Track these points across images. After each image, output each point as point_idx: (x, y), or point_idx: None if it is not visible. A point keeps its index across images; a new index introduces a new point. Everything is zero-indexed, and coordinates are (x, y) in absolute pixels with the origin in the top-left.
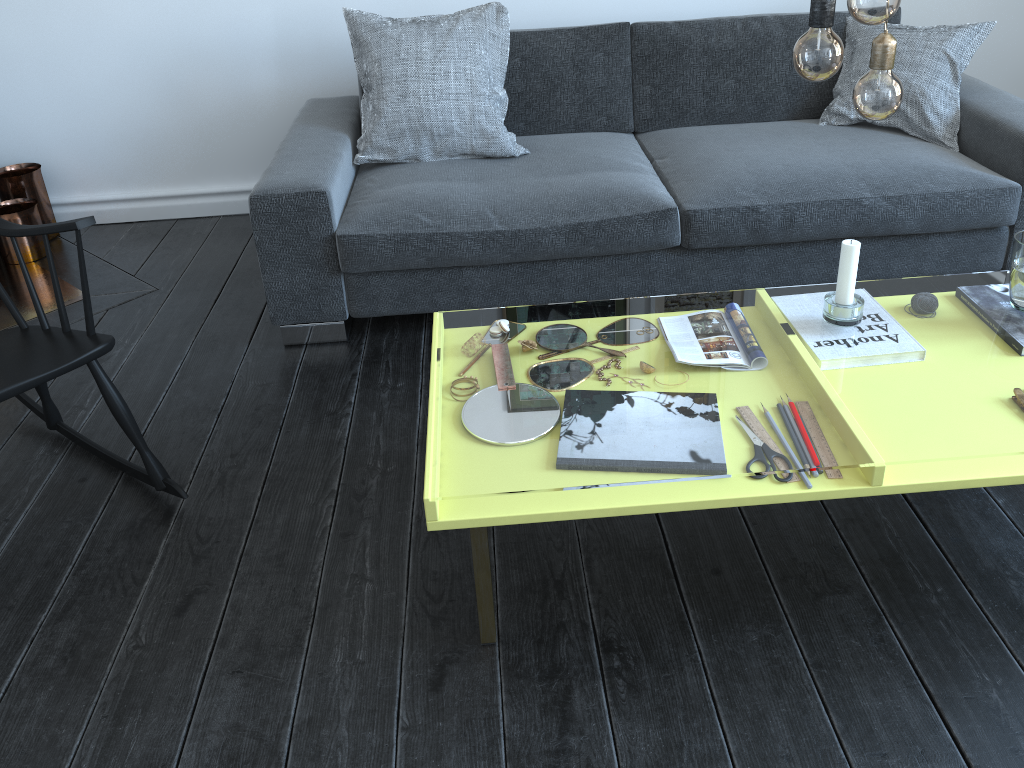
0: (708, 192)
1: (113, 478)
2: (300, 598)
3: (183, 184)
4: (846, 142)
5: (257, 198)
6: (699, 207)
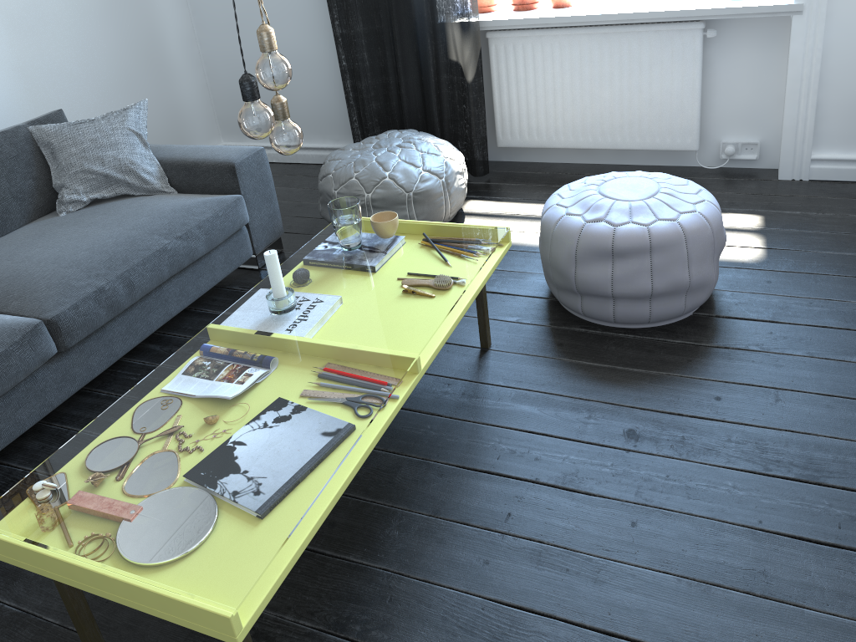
0: (52, 296)
1: None
2: None
3: None
4: (103, 217)
5: None
6: (59, 310)
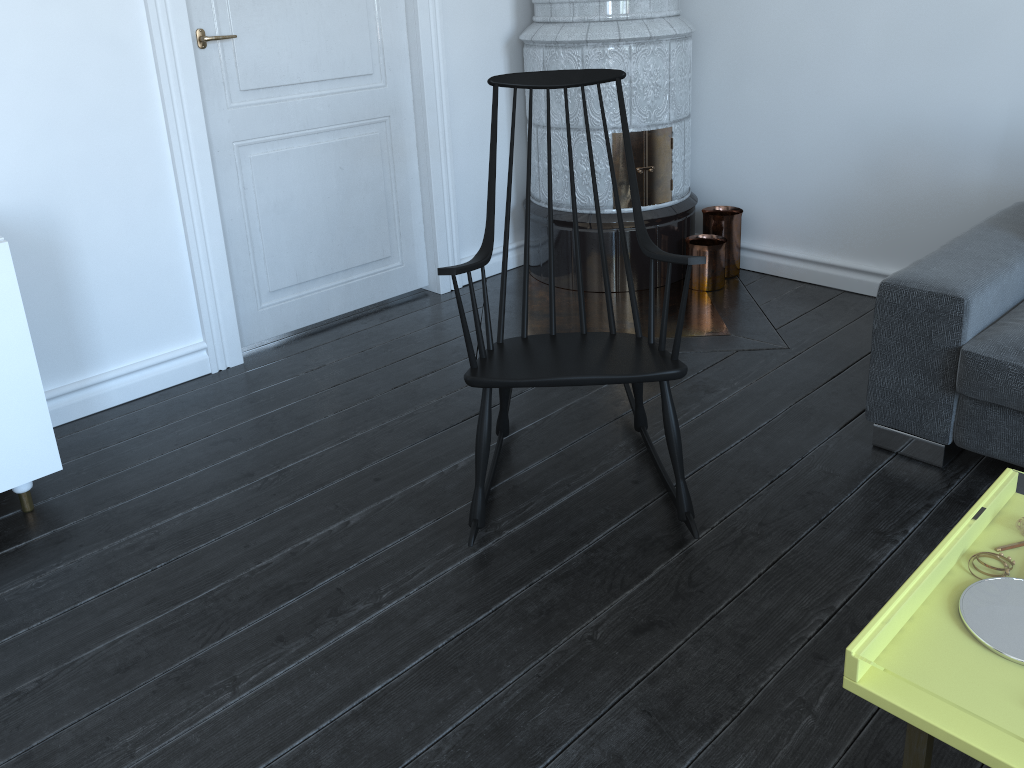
0: None
1: (656, 492)
2: (738, 687)
3: (860, 259)
4: None
5: (887, 286)
6: None
